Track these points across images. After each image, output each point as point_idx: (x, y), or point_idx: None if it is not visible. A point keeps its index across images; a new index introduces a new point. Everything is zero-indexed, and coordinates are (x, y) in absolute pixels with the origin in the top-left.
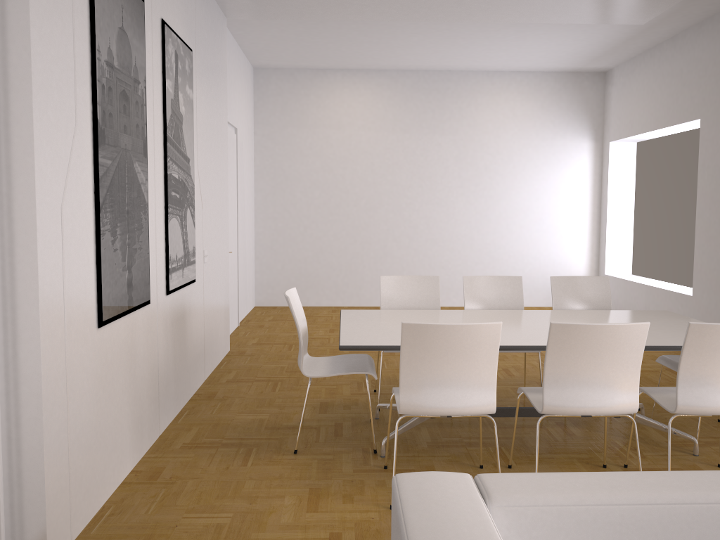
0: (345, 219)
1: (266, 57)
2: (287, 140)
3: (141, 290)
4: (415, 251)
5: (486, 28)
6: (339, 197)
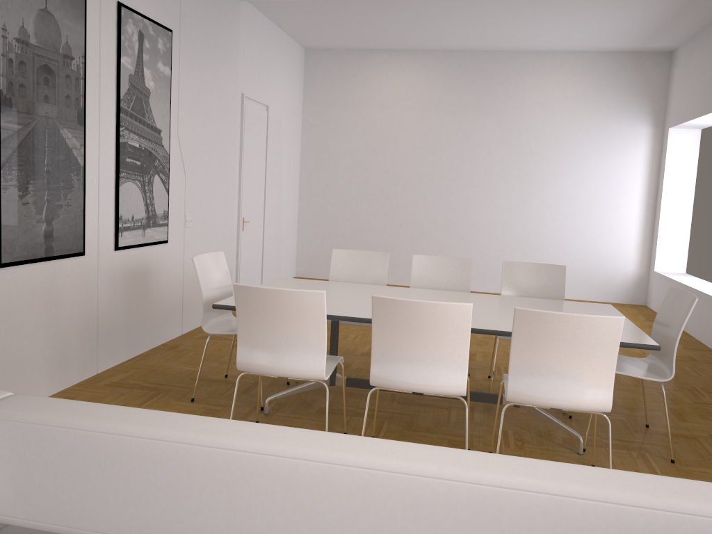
0: (384, 198)
1: (310, 38)
2: (332, 119)
3: (69, 242)
4: (452, 234)
5: (509, 5)
6: (379, 176)
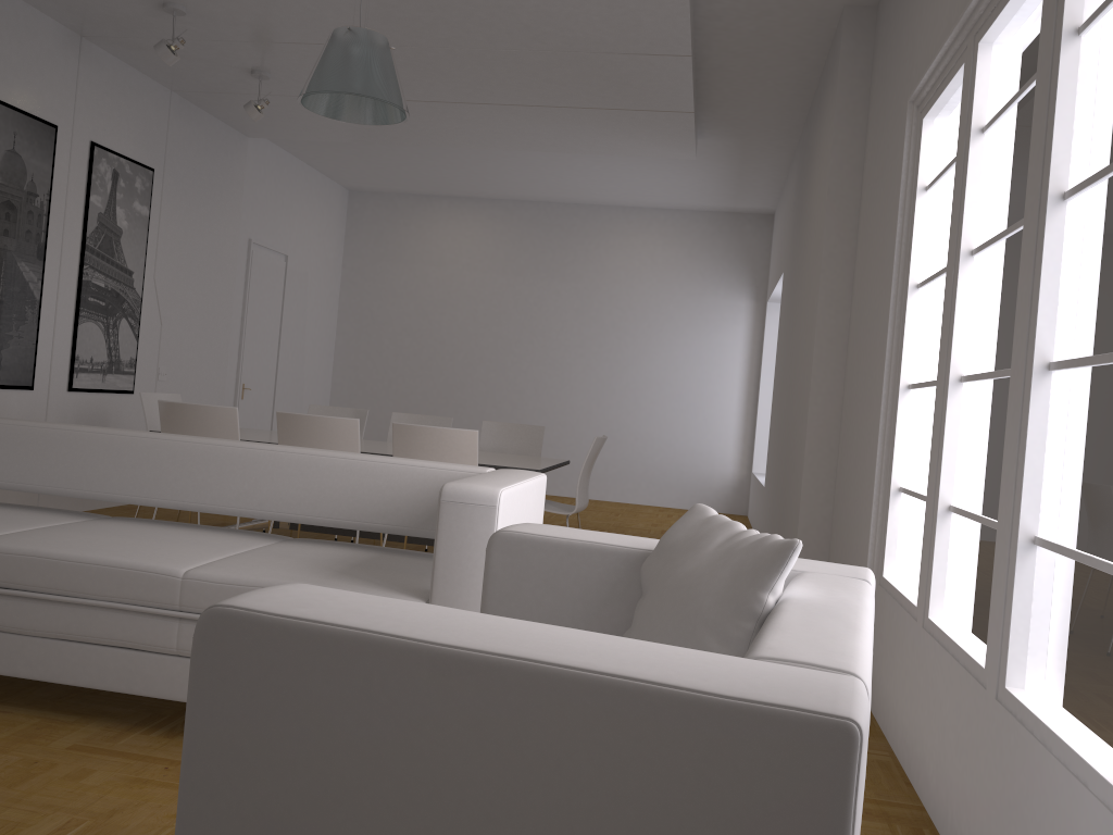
0: (438, 374)
1: (350, 178)
2: (379, 276)
3: (17, 374)
4: (519, 421)
5: (554, 156)
6: (432, 348)
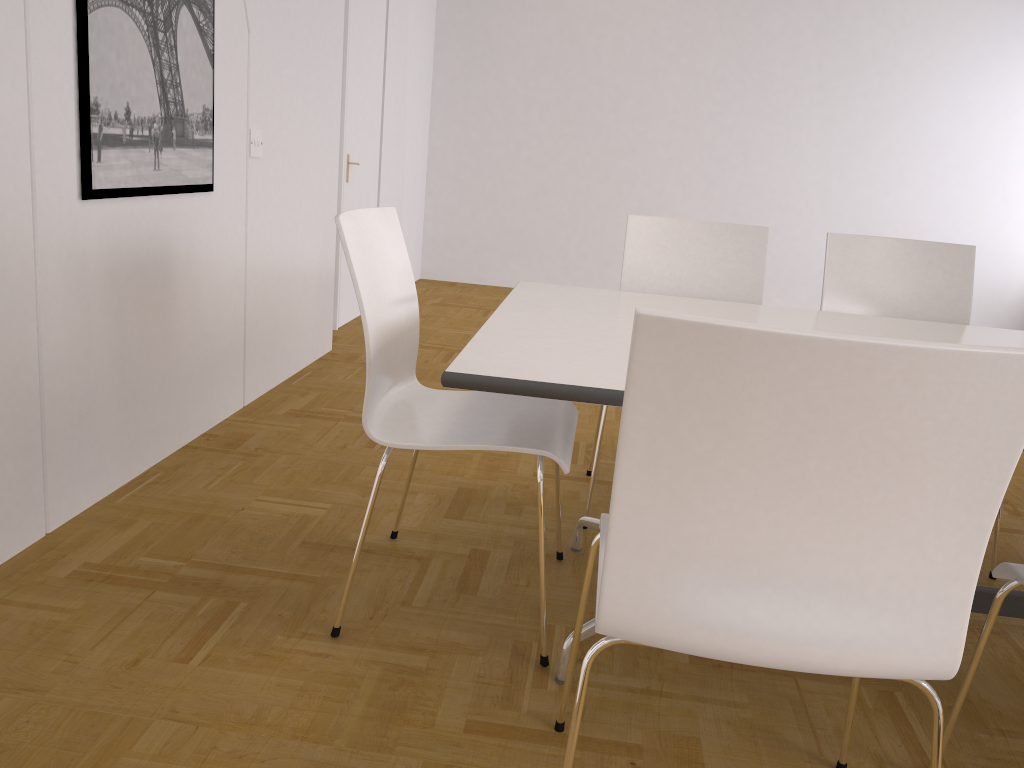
0: (593, 134)
1: None
2: None
3: None
4: (717, 205)
5: None
6: (585, 91)
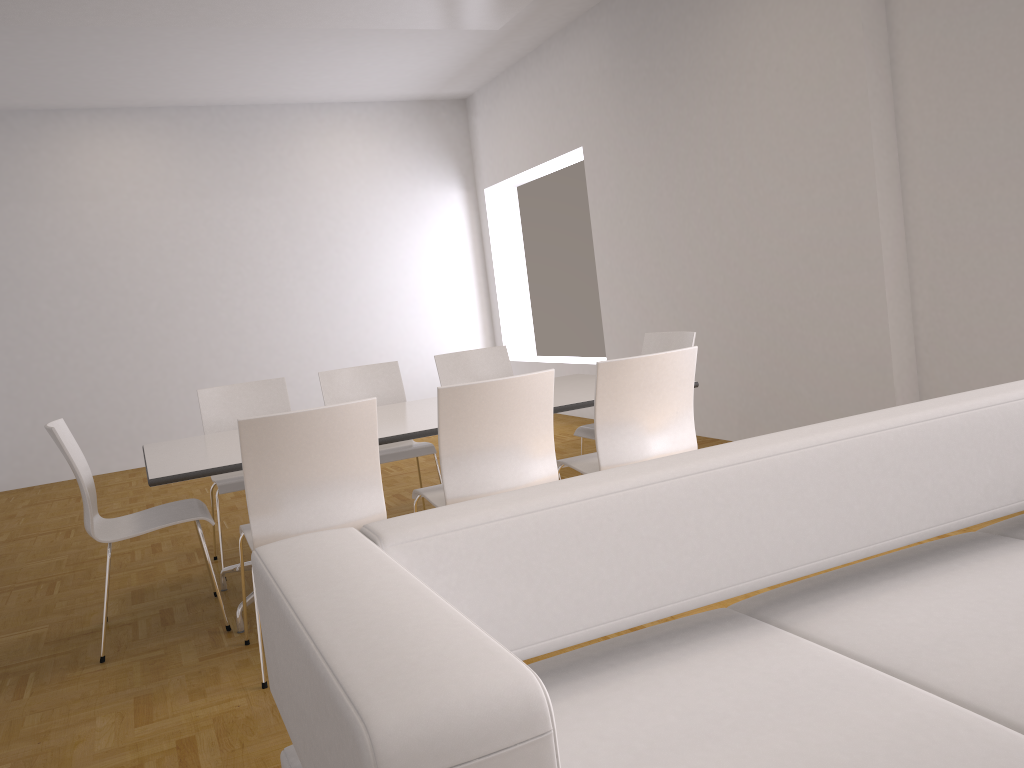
0: (129, 334)
1: None
2: (10, 223)
3: None
4: (247, 367)
5: (299, 39)
6: (113, 302)
